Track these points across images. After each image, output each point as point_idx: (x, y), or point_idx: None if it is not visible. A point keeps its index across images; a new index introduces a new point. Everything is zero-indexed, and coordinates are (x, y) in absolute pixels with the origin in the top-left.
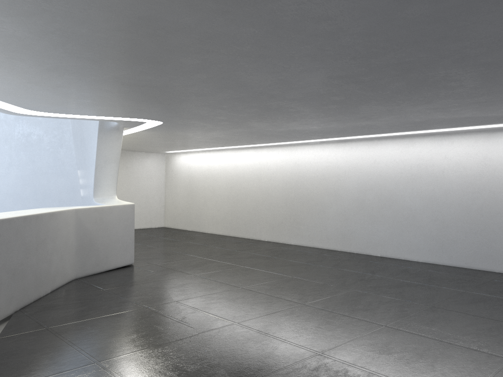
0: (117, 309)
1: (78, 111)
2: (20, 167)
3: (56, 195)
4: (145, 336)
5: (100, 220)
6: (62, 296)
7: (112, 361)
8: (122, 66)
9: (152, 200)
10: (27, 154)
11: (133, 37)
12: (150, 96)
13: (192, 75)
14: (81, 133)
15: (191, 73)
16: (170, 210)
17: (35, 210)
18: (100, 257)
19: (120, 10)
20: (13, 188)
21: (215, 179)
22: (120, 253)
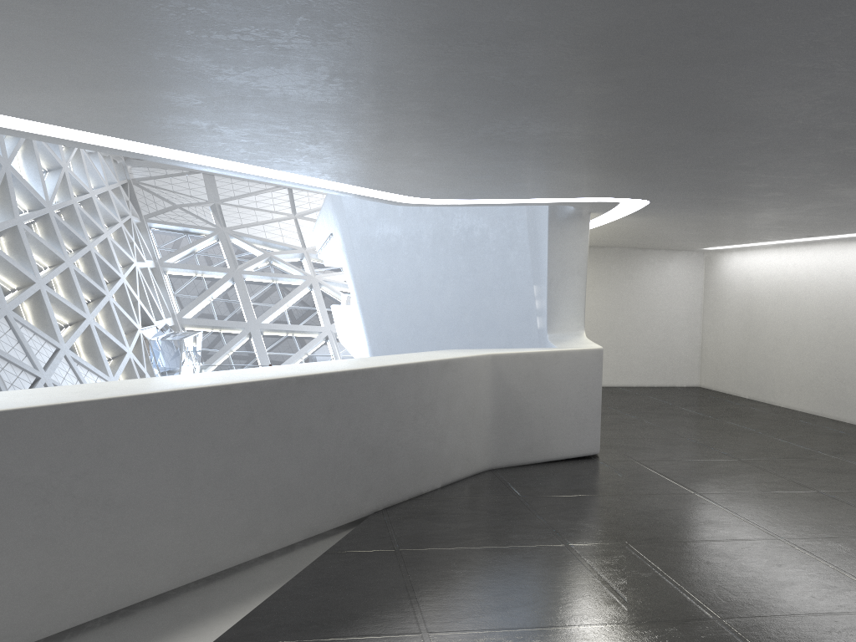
0: (517, 539)
1: (489, 193)
2: (457, 280)
3: (503, 325)
4: (530, 603)
5: (536, 375)
6: (452, 498)
7: (448, 638)
8: (484, 115)
9: (676, 336)
10: (466, 260)
11: (453, 64)
12: (583, 159)
13: (625, 115)
14: (534, 225)
15: (621, 111)
16: (711, 356)
17: (425, 355)
18: (534, 438)
19: (386, 23)
20: (448, 312)
21: (798, 302)
22: (572, 433)
